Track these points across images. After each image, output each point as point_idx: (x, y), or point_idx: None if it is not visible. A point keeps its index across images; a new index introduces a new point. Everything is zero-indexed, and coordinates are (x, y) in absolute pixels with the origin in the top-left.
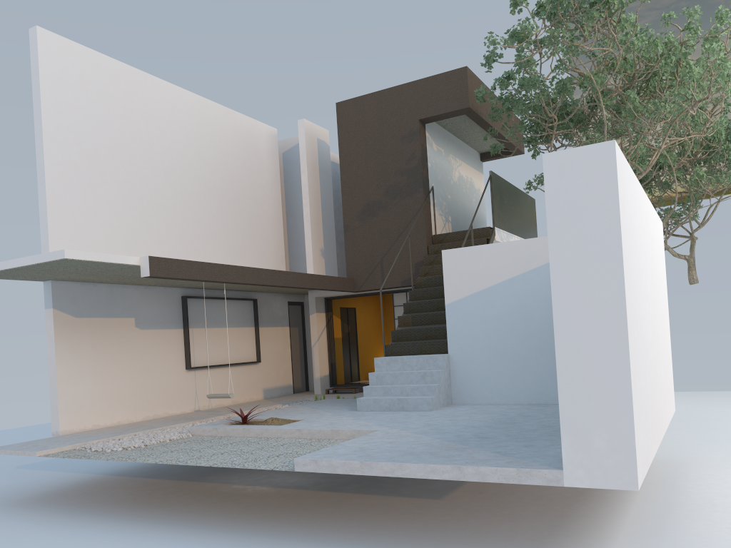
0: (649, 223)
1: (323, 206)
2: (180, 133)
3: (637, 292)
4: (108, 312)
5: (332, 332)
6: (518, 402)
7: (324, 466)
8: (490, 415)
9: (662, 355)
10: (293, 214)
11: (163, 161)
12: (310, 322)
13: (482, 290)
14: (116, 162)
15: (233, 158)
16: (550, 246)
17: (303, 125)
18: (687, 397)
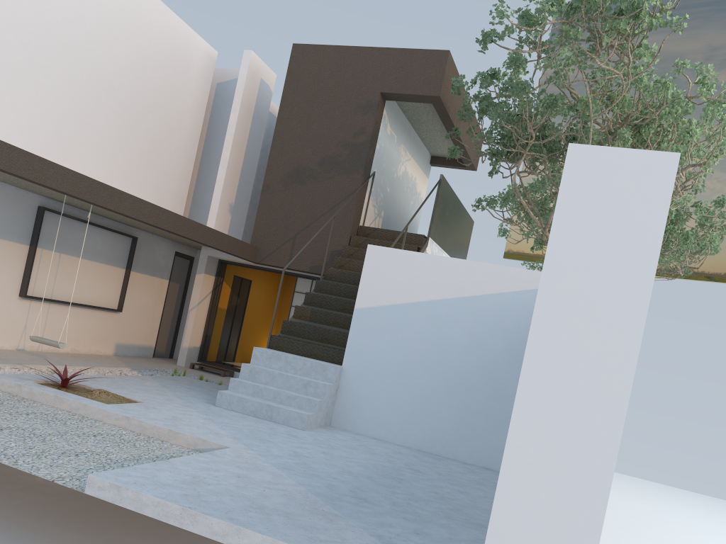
0: None
1: (247, 157)
2: (93, 8)
3: None
4: None
5: (217, 300)
6: (406, 445)
7: (128, 498)
8: (372, 457)
9: None
10: (210, 155)
11: (60, 34)
12: (195, 283)
13: (401, 303)
14: None
15: (155, 65)
16: (542, 279)
17: (249, 57)
18: None
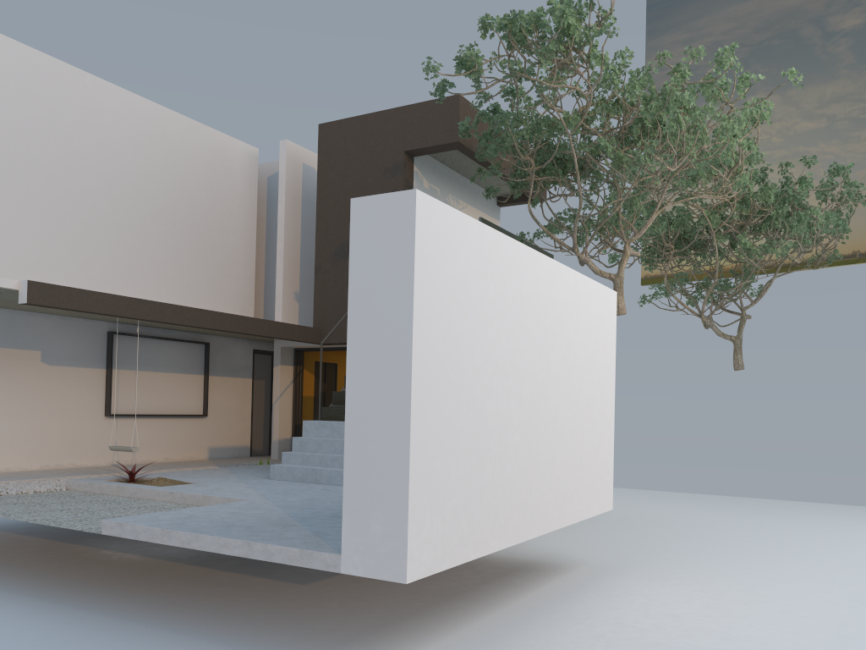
0: (554, 289)
1: (304, 242)
2: (125, 144)
3: (467, 363)
4: (5, 341)
5: (300, 389)
6: None
7: (128, 530)
8: None
9: (566, 442)
10: (272, 249)
11: (98, 175)
12: (274, 376)
13: None
14: (34, 171)
15: (195, 178)
16: (349, 302)
17: (285, 146)
18: (712, 502)
